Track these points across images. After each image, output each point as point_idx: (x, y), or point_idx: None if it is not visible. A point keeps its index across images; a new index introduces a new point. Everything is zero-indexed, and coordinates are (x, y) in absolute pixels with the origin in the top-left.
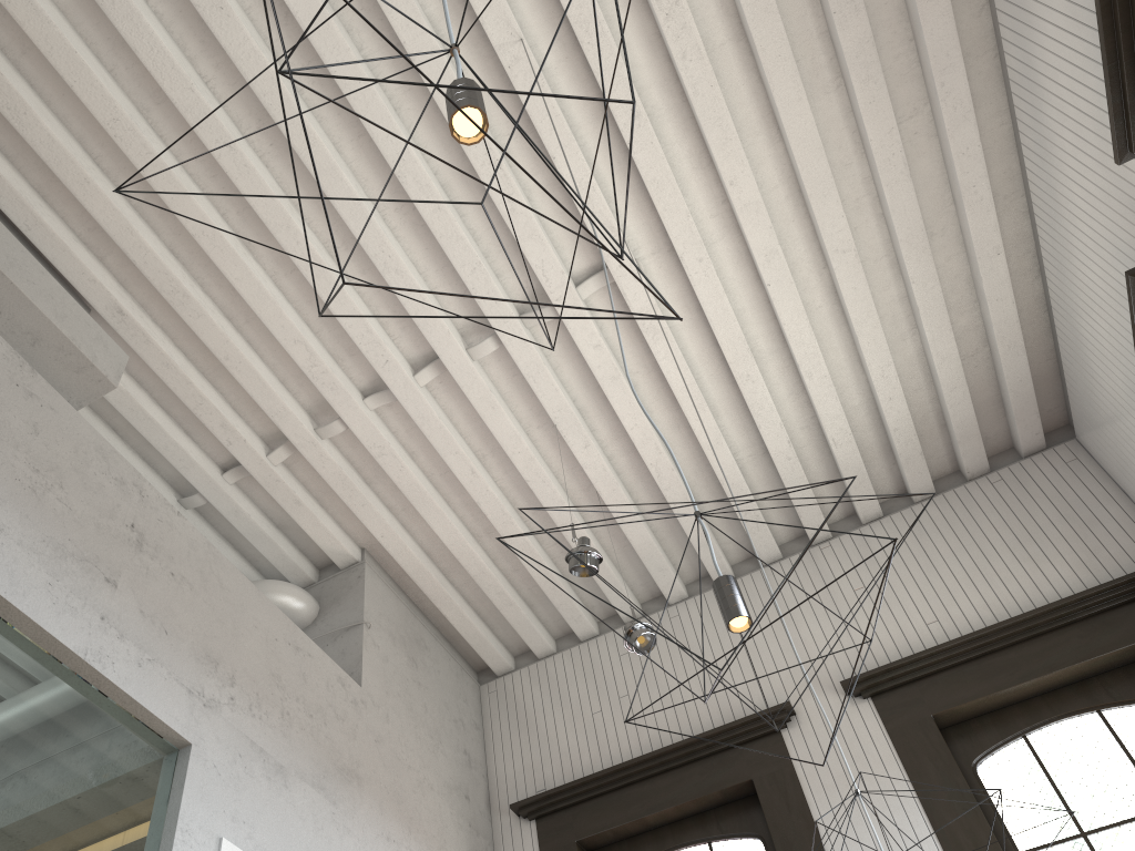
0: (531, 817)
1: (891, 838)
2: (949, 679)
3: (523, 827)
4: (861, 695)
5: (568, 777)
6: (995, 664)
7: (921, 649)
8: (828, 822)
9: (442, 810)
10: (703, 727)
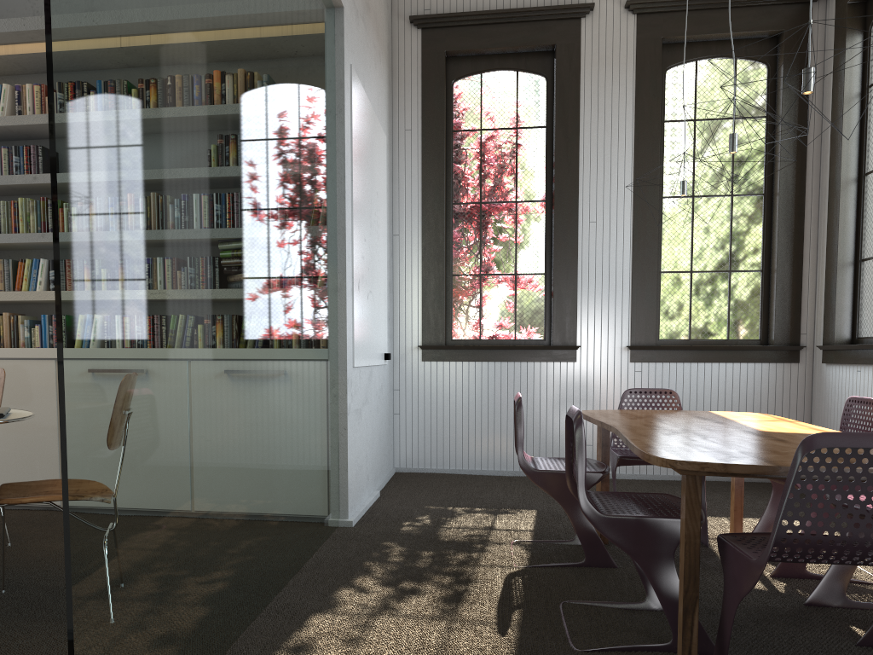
0: (419, 27)
1: (614, 100)
2: (680, 19)
3: (413, 32)
4: (633, 12)
5: (446, 6)
6: (707, 18)
7: None
8: (587, 83)
9: (383, 20)
10: (537, 0)
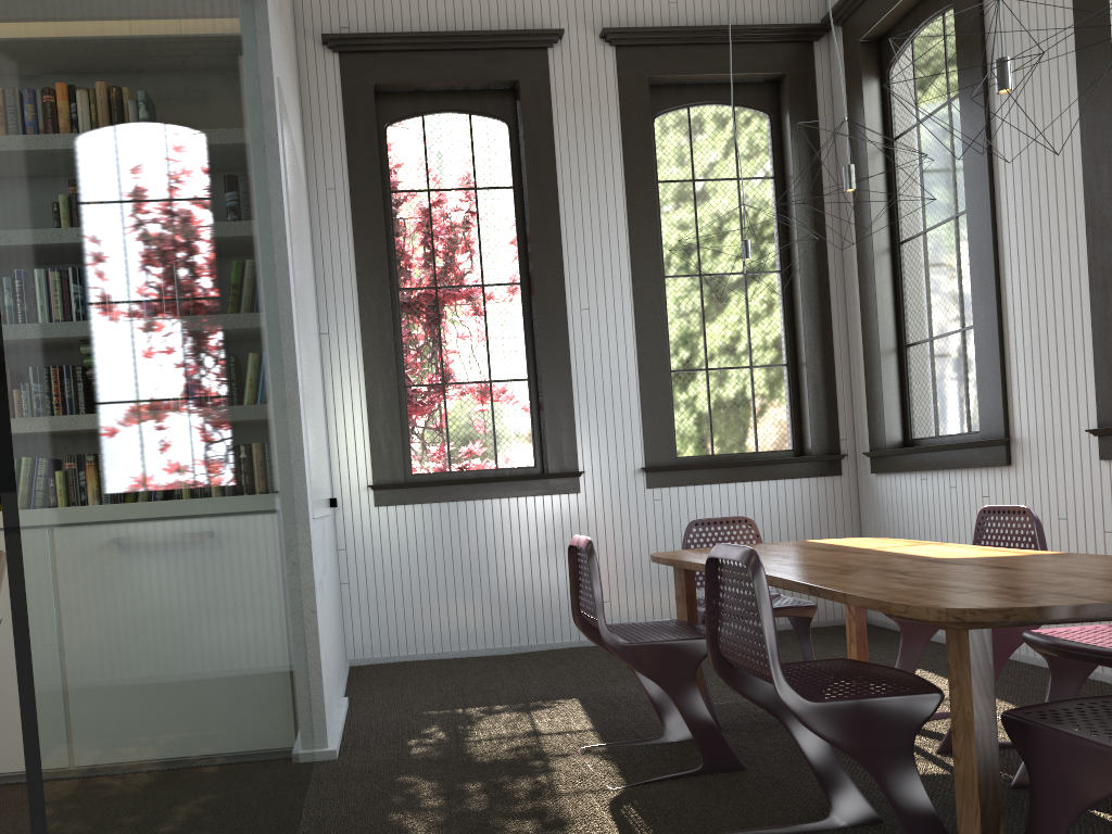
0: (336, 51)
1: (597, 153)
2: (667, 54)
3: (327, 57)
4: (611, 43)
5: (370, 24)
6: (698, 54)
7: (659, 23)
8: (562, 130)
9: (291, 34)
10: (491, 23)
